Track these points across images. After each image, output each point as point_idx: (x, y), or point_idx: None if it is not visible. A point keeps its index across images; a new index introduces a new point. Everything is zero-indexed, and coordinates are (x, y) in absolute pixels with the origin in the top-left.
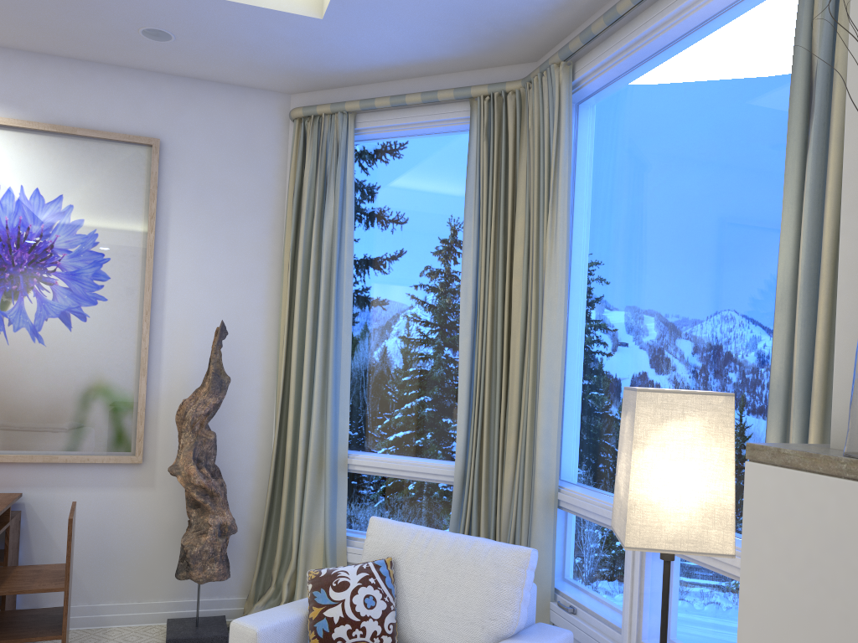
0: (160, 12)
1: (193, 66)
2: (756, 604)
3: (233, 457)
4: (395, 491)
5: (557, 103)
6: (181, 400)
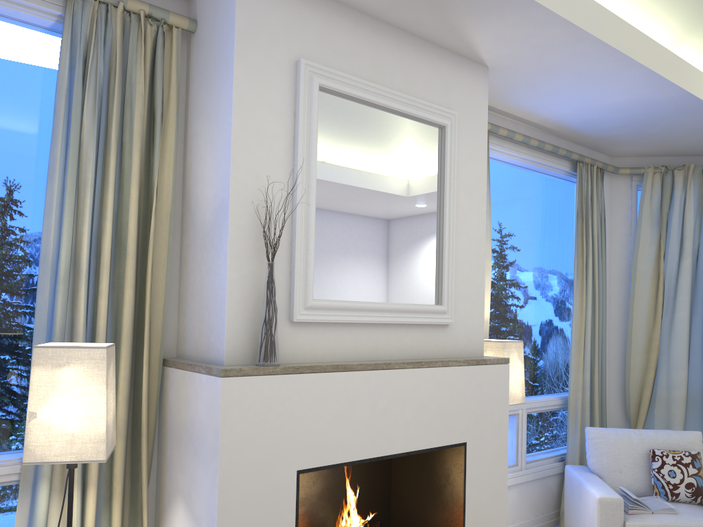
0: None
1: None
2: (229, 444)
3: None
4: None
5: None
6: None
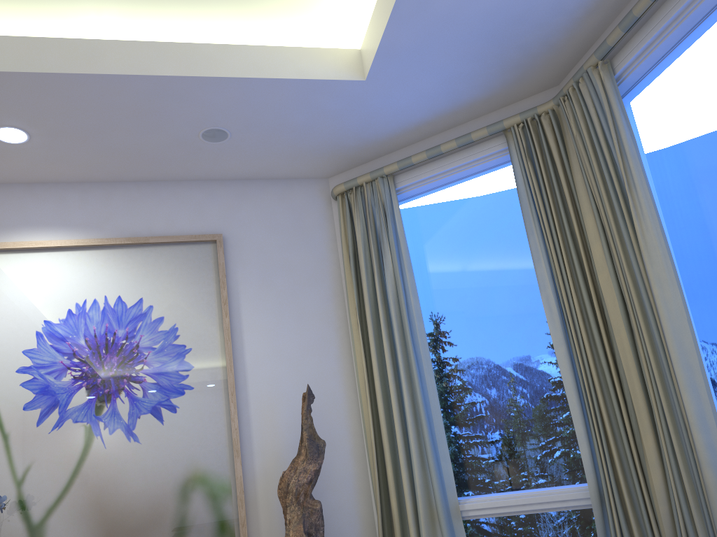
0: (219, 108)
1: (243, 165)
2: None
3: (337, 528)
4: (521, 530)
5: (605, 97)
6: (276, 476)
